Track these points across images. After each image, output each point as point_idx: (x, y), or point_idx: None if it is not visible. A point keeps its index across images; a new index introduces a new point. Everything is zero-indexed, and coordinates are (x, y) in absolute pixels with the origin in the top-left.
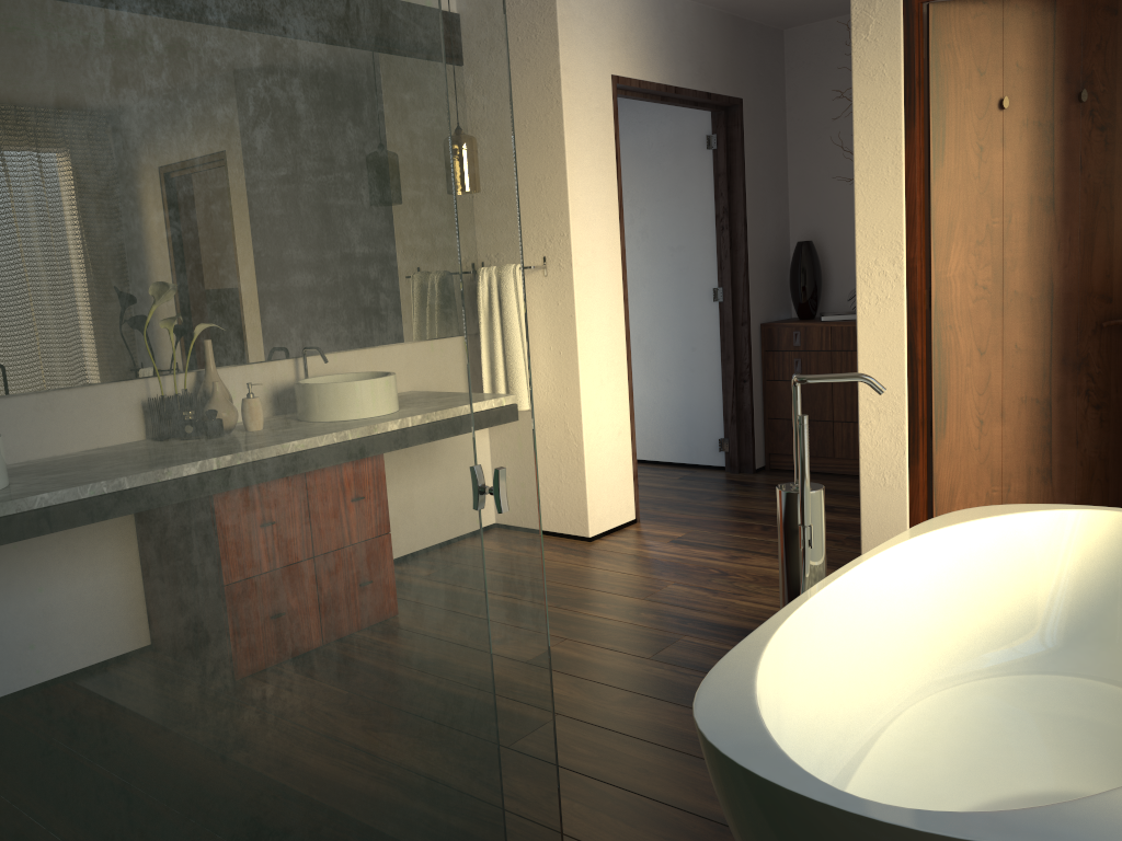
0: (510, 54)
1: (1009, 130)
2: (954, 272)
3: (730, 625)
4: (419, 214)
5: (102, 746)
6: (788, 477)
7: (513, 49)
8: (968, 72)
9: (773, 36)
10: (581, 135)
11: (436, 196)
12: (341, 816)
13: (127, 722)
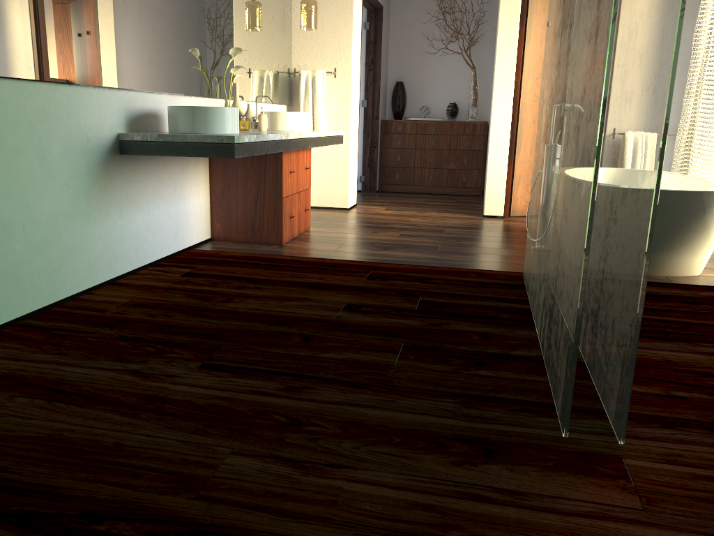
0: None
1: None
2: (528, 89)
3: (457, 226)
4: None
5: None
6: (394, 194)
7: None
8: (540, 9)
9: None
10: (356, 10)
11: None
12: None
13: None
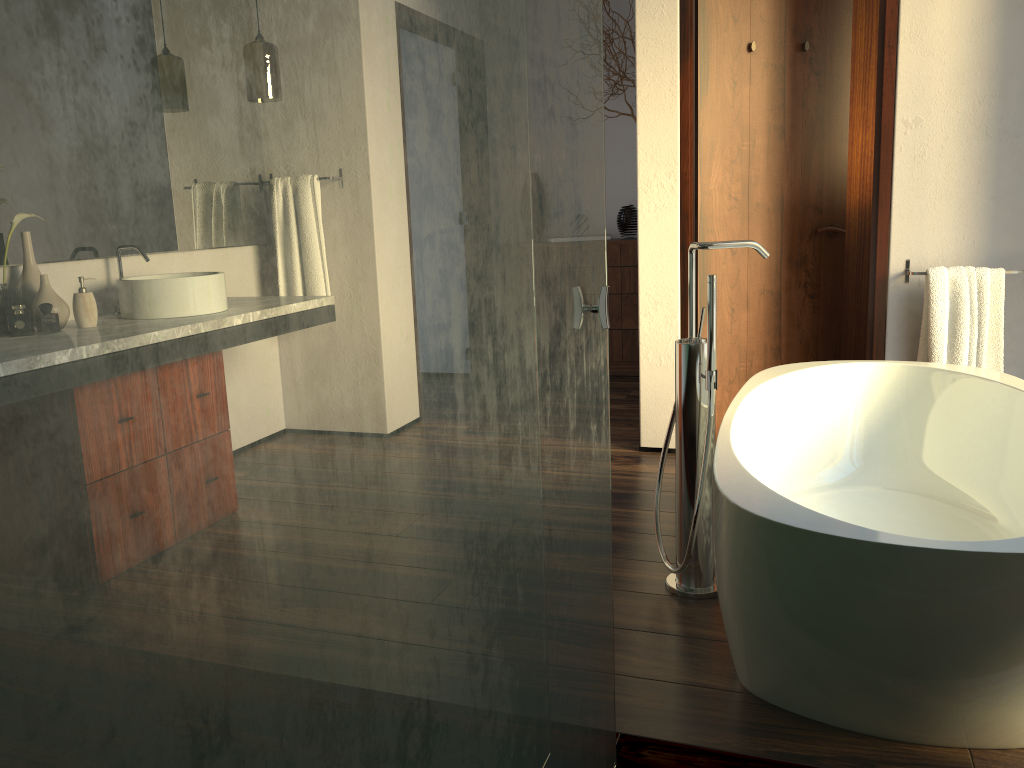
0: None
1: (754, 70)
2: (715, 185)
3: None
4: (568, 28)
5: (445, 523)
6: None
7: None
8: (726, 19)
9: None
10: None
11: (575, 15)
12: (539, 609)
13: (456, 500)
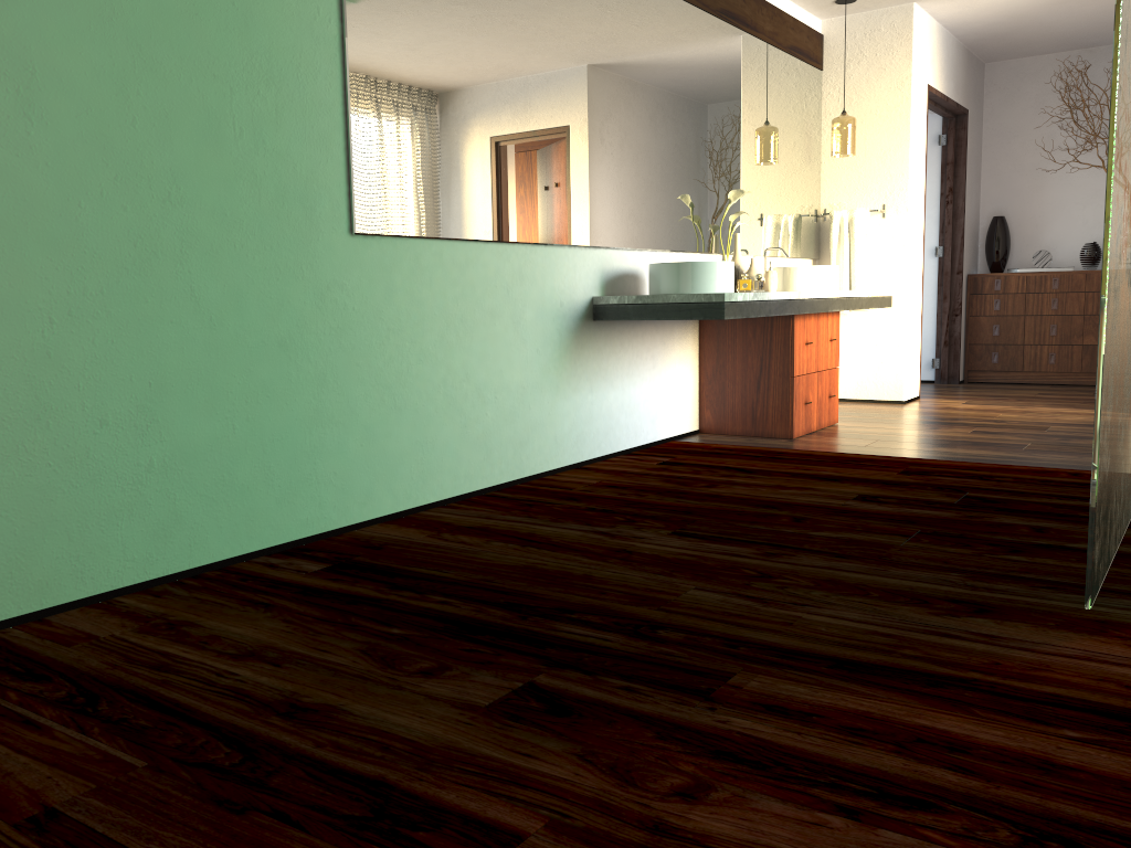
0: (867, 64)
1: None
2: None
3: (1073, 423)
4: None
5: None
6: (989, 385)
7: (871, 61)
8: None
9: (980, 67)
10: (916, 122)
11: None
12: None
13: None
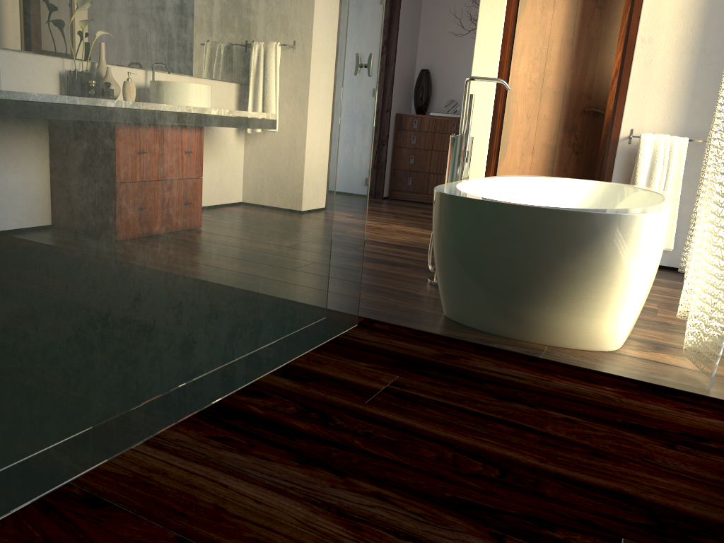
0: None
1: (558, 0)
2: (521, 72)
3: (389, 243)
4: None
5: (243, 98)
6: (401, 202)
7: None
8: None
9: None
10: None
11: None
12: (302, 187)
13: (251, 93)
